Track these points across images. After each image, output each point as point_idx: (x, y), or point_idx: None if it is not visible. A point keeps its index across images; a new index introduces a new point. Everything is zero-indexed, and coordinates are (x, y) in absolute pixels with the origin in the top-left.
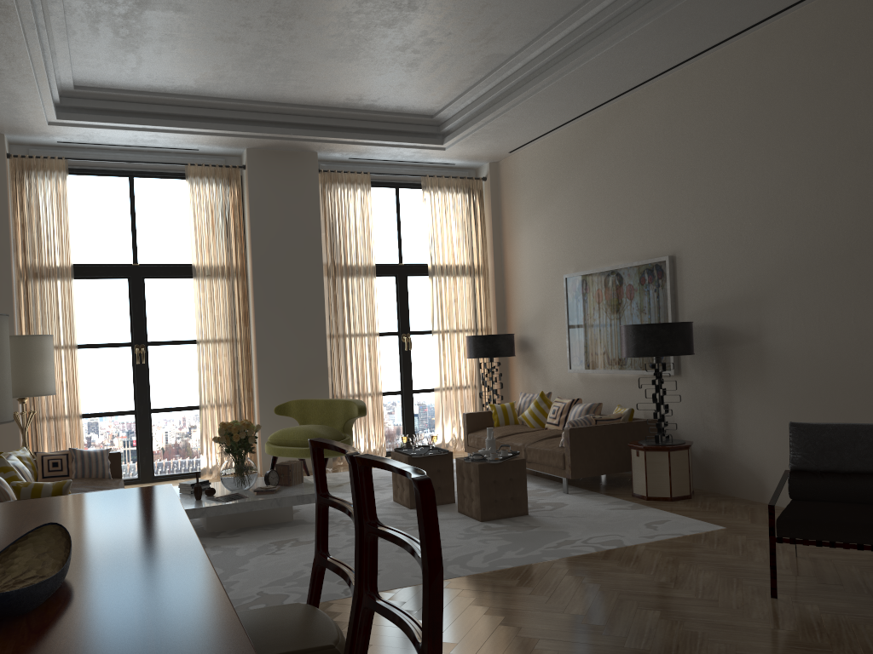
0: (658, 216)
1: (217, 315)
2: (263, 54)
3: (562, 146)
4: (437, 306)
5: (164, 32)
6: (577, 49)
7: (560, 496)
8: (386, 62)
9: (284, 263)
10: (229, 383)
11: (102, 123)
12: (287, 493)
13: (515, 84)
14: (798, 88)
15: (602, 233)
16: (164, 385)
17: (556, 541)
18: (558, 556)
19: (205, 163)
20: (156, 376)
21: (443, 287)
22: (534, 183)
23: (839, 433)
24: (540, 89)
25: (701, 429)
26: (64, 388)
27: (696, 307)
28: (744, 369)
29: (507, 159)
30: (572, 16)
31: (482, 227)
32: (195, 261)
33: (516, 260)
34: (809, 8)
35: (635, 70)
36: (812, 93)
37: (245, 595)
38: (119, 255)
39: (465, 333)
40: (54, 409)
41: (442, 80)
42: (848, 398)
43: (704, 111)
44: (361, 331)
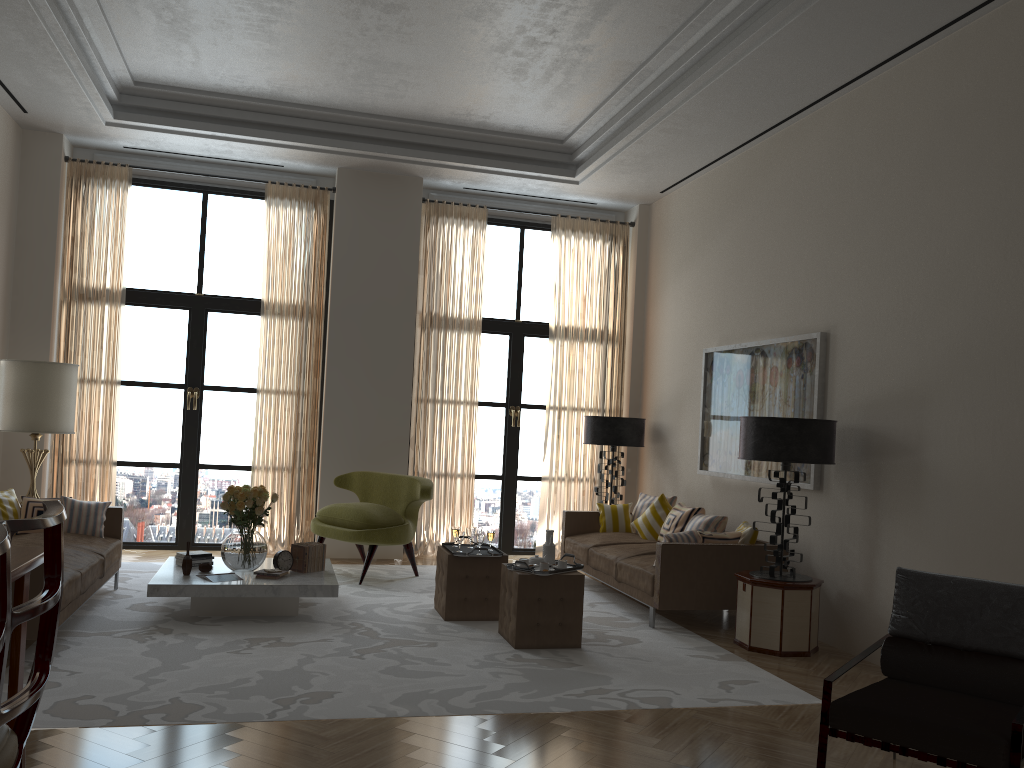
0: (815, 280)
1: (284, 361)
2: (335, 51)
3: (718, 185)
4: (556, 376)
5: (213, 18)
6: (713, 56)
7: (641, 630)
8: (486, 67)
9: (368, 307)
10: (289, 443)
11: (165, 126)
12: (291, 581)
13: (649, 102)
14: (993, 113)
15: (751, 299)
16: (217, 437)
17: (586, 687)
18: (572, 708)
19: (291, 182)
20: (209, 427)
21: (565, 353)
22: (685, 232)
23: (962, 592)
24: (675, 108)
25: (839, 566)
26: (99, 429)
27: (847, 403)
28: (897, 490)
29: (660, 201)
30: (705, 11)
31: (623, 284)
32: (264, 296)
33: (658, 327)
34: (1016, 4)
35: (794, 86)
36: (1011, 119)
37: (155, 699)
38: (182, 282)
39: (587, 412)
40: (85, 451)
41: (561, 94)
42: (1021, 546)
43: (879, 144)
44: (456, 397)
